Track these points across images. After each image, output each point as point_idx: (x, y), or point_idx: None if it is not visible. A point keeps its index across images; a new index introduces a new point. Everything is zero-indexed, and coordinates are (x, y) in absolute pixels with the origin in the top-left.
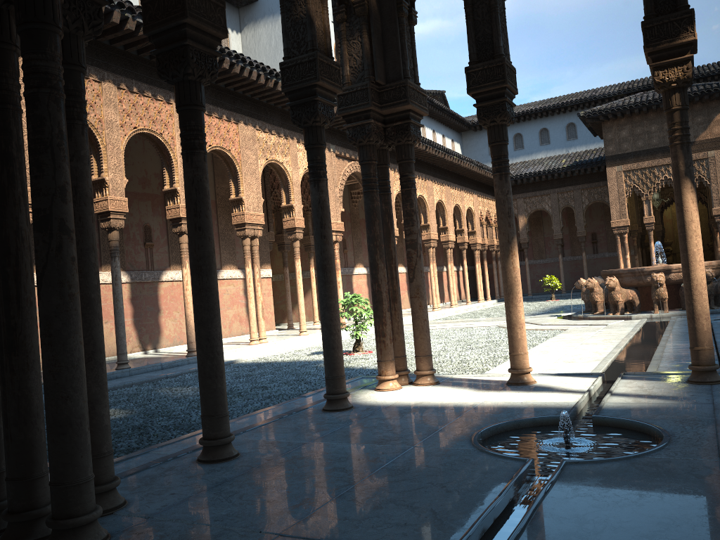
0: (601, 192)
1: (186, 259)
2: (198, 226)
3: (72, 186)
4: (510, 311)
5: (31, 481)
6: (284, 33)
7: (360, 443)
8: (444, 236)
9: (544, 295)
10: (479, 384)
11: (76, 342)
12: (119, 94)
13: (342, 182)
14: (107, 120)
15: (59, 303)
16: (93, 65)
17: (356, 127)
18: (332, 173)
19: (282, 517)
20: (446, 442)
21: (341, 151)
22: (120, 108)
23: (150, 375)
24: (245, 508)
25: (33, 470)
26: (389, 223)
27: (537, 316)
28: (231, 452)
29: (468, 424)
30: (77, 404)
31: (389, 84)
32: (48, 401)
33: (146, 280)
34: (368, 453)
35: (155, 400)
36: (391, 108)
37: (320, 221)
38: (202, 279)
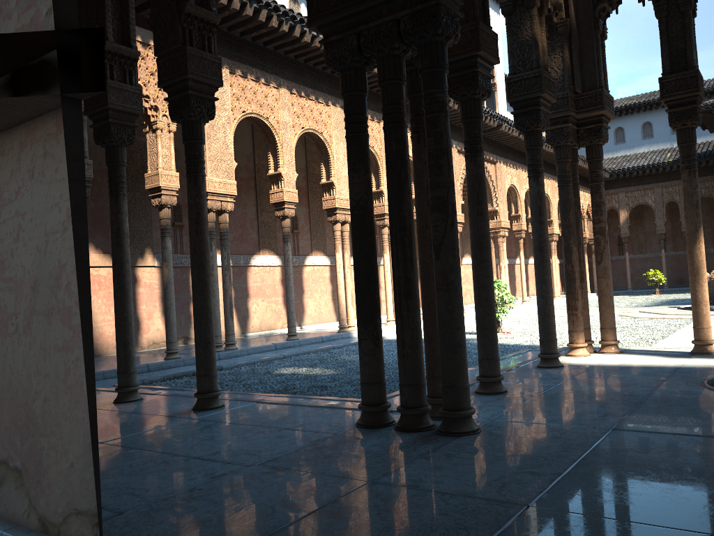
0: (709, 186)
1: (339, 245)
2: (480, 211)
3: (428, 181)
4: (695, 290)
5: (420, 387)
6: (510, 53)
7: (604, 386)
8: (549, 229)
9: (645, 290)
10: (663, 354)
11: (461, 290)
12: (291, 98)
13: (462, 176)
14: (283, 121)
15: (452, 262)
16: (272, 74)
17: (555, 130)
18: (454, 167)
19: (600, 421)
20: (681, 387)
21: (462, 147)
22: (292, 111)
23: (318, 346)
24: (562, 416)
25: (420, 380)
26: (578, 212)
27: (655, 307)
28: (503, 388)
29: (687, 377)
30: (463, 333)
31: (585, 93)
32: (445, 329)
33: (293, 264)
34: (620, 392)
35: (346, 363)
36: (587, 113)
37: (538, 209)
38: (483, 253)
